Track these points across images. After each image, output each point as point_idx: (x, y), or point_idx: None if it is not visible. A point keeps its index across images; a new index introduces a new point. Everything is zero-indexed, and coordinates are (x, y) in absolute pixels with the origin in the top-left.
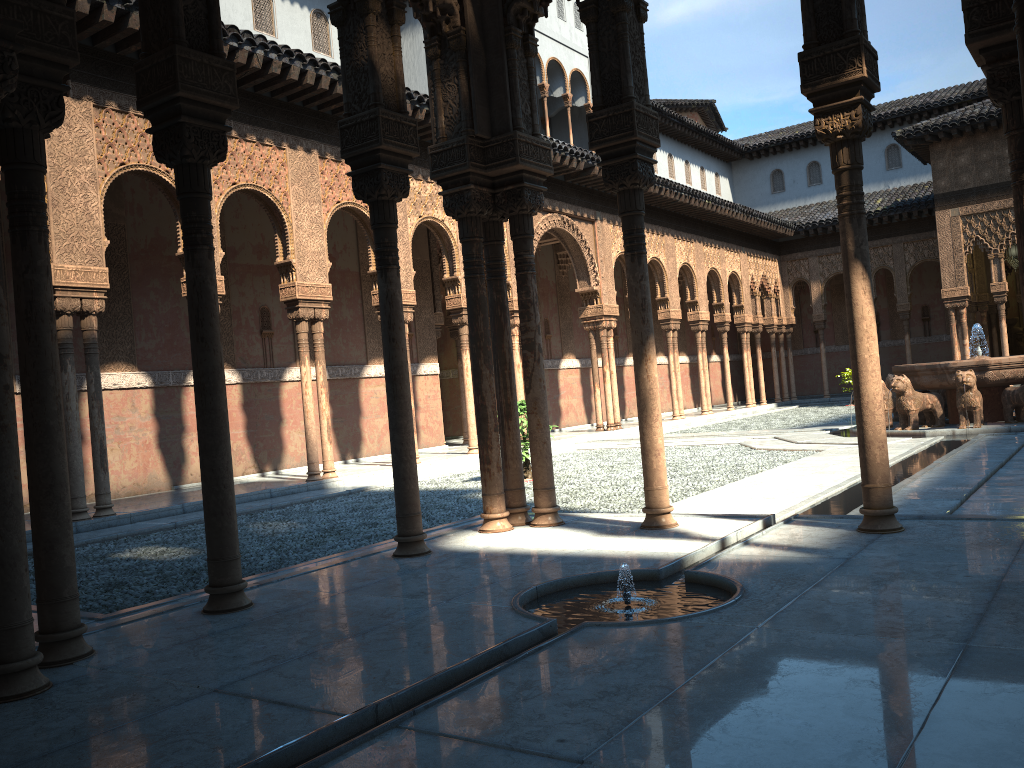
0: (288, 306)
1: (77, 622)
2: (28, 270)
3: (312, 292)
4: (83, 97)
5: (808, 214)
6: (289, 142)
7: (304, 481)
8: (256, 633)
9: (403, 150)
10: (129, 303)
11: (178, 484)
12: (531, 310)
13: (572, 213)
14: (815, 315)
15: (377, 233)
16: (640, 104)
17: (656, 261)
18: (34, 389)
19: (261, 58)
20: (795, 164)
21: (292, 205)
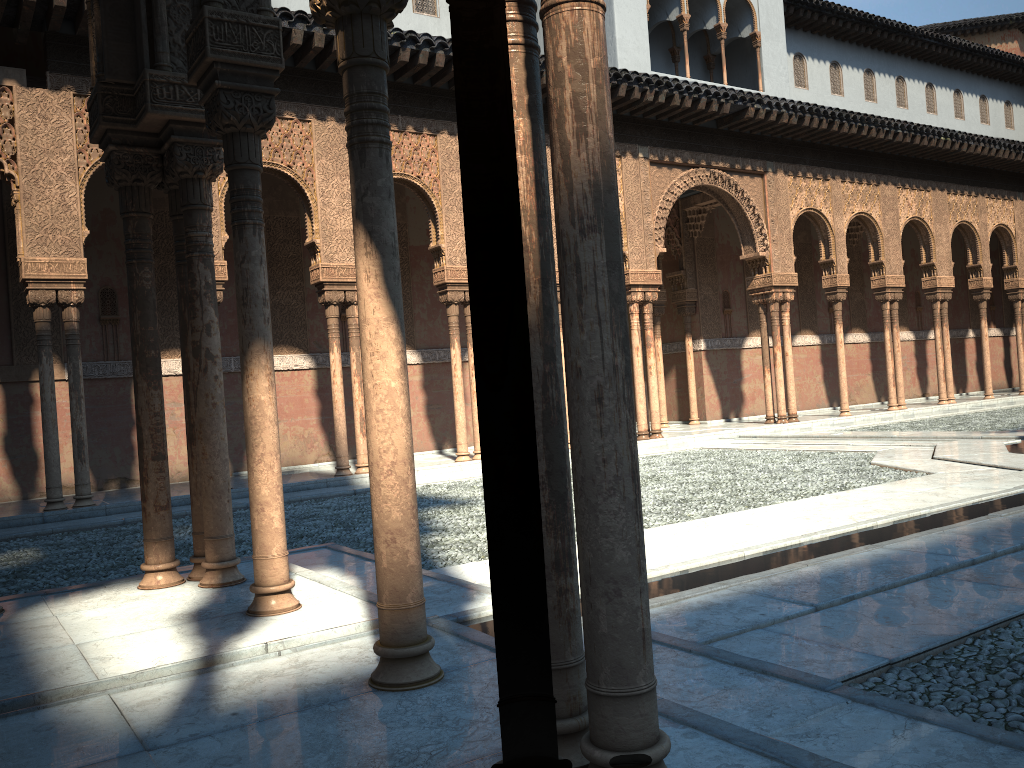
0: (318, 289)
1: None
2: None
3: (341, 274)
4: (62, 87)
5: None
6: (316, 113)
7: (334, 475)
8: None
9: None
10: None
11: (239, 470)
12: (197, 304)
13: (727, 166)
14: None
15: None
16: (224, 9)
17: (865, 217)
18: None
19: None
20: None
21: (317, 181)
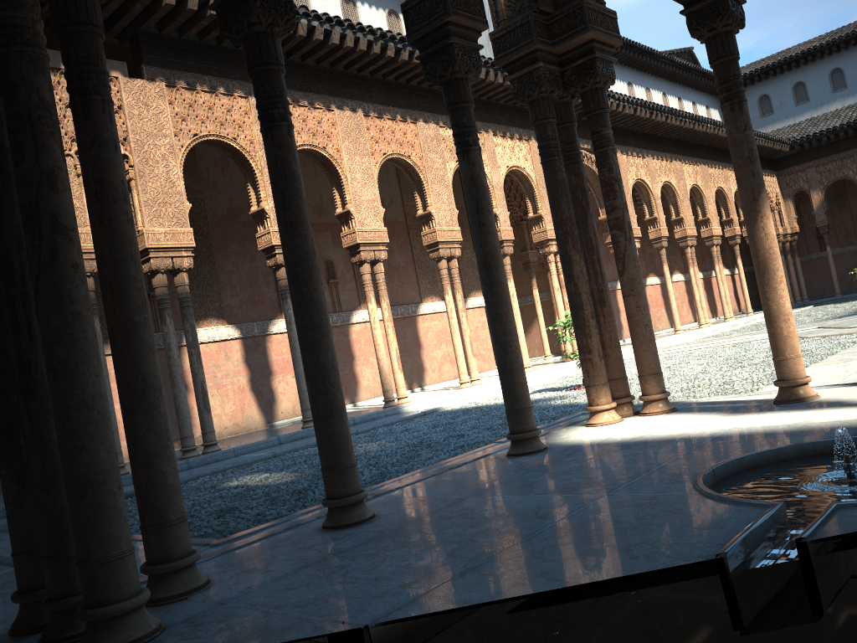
0: (351, 251)
1: (188, 549)
2: (94, 145)
3: (370, 236)
4: (156, 79)
5: (800, 130)
6: (336, 104)
7: (381, 408)
8: (392, 548)
9: (472, 22)
10: (214, 266)
11: (271, 422)
12: (616, 187)
13: (589, 147)
14: (818, 221)
15: (454, 114)
16: None
17: (668, 185)
18: (113, 280)
19: (305, 26)
20: (780, 87)
21: (345, 160)
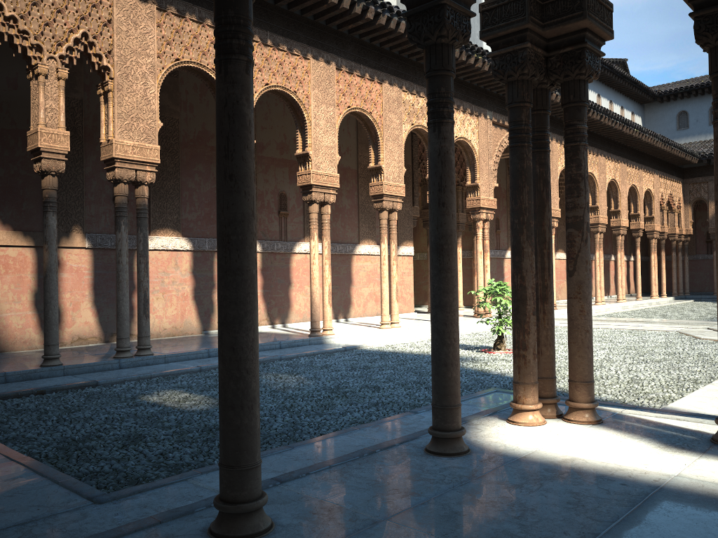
0: (303, 190)
1: None
2: None
3: (323, 179)
4: (148, 0)
5: (709, 147)
6: (313, 54)
7: (307, 336)
8: None
9: None
10: (178, 182)
11: (207, 330)
12: (581, 185)
13: None
14: (711, 228)
15: (432, 81)
16: None
17: (591, 176)
18: None
19: None
20: (699, 107)
21: (312, 106)
